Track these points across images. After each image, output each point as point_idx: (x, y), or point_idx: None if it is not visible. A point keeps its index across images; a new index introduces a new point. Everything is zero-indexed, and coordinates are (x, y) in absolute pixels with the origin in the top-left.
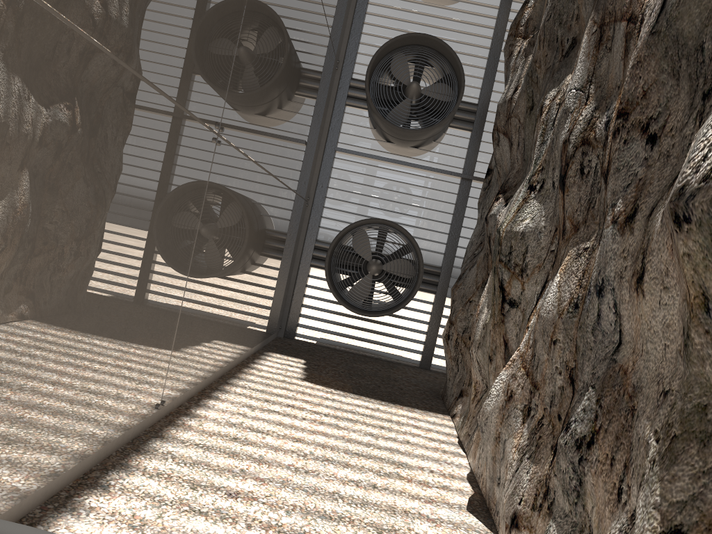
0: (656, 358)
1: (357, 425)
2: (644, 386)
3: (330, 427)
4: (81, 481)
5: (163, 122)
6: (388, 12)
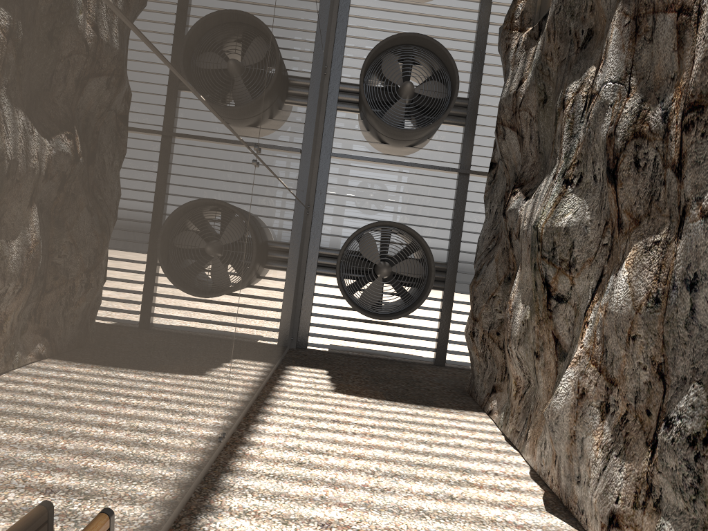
0: None
1: (406, 434)
2: None
3: (382, 439)
4: (175, 530)
5: (223, 151)
6: (370, 14)
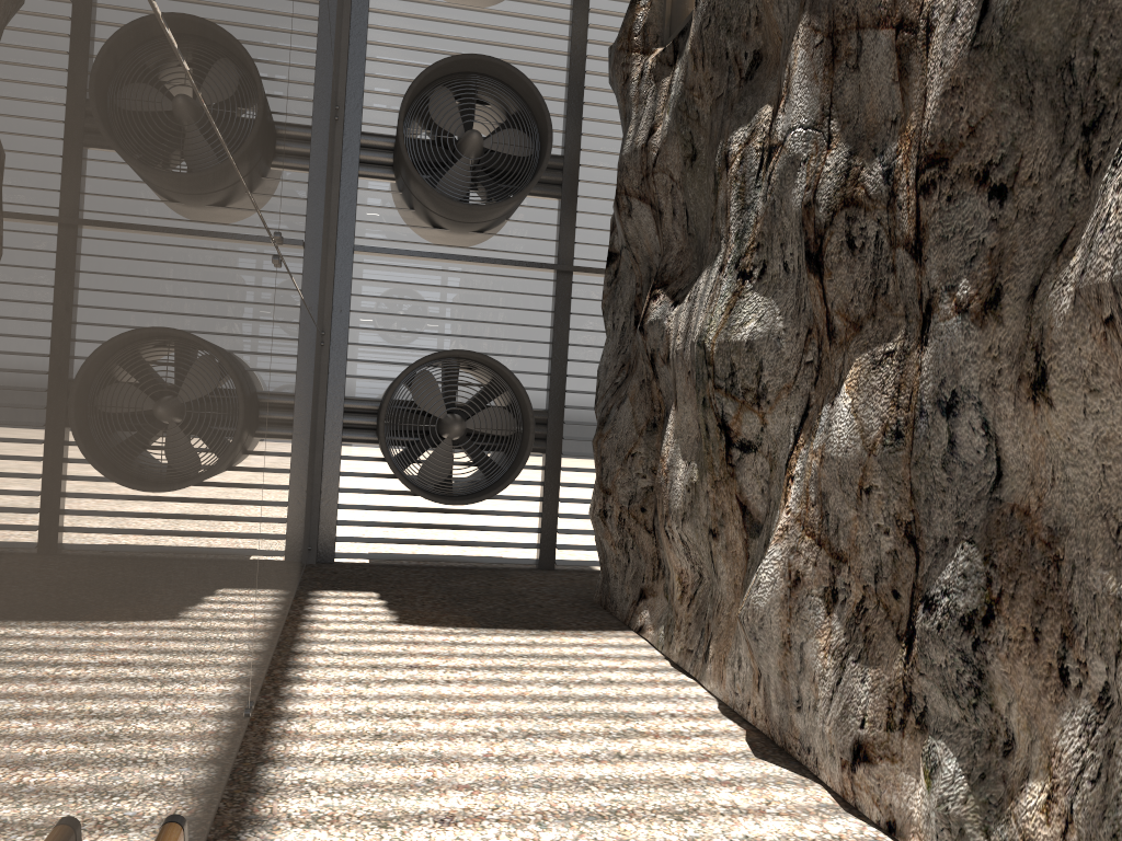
0: (1086, 486)
1: (526, 674)
2: (1073, 526)
3: (494, 685)
4: None
5: (249, 241)
6: (403, 24)
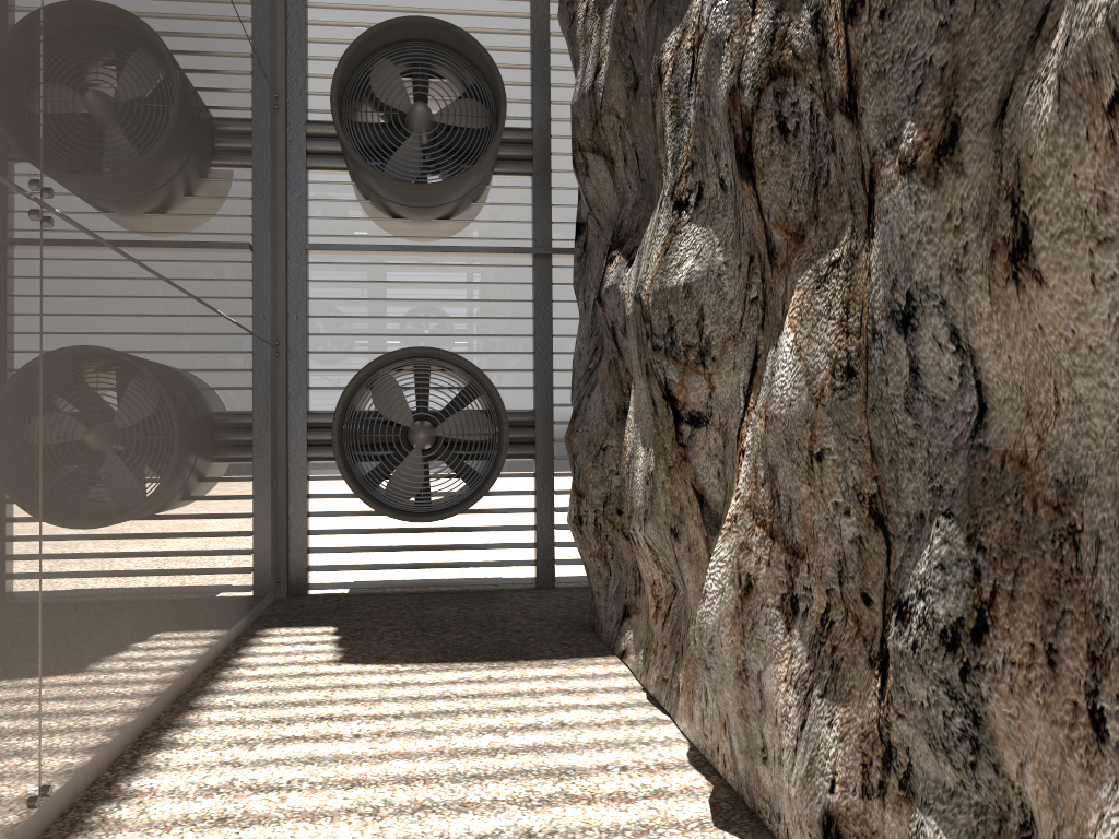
0: (1108, 405)
1: (460, 720)
2: (1094, 475)
3: (412, 737)
4: None
5: None
6: None
